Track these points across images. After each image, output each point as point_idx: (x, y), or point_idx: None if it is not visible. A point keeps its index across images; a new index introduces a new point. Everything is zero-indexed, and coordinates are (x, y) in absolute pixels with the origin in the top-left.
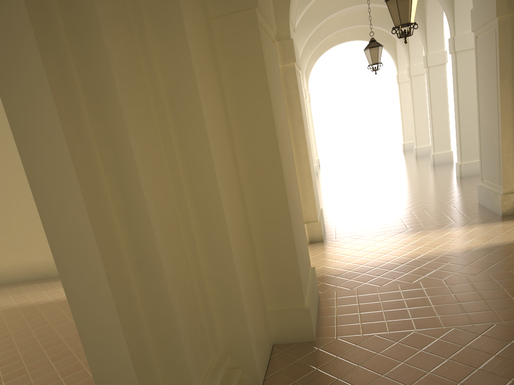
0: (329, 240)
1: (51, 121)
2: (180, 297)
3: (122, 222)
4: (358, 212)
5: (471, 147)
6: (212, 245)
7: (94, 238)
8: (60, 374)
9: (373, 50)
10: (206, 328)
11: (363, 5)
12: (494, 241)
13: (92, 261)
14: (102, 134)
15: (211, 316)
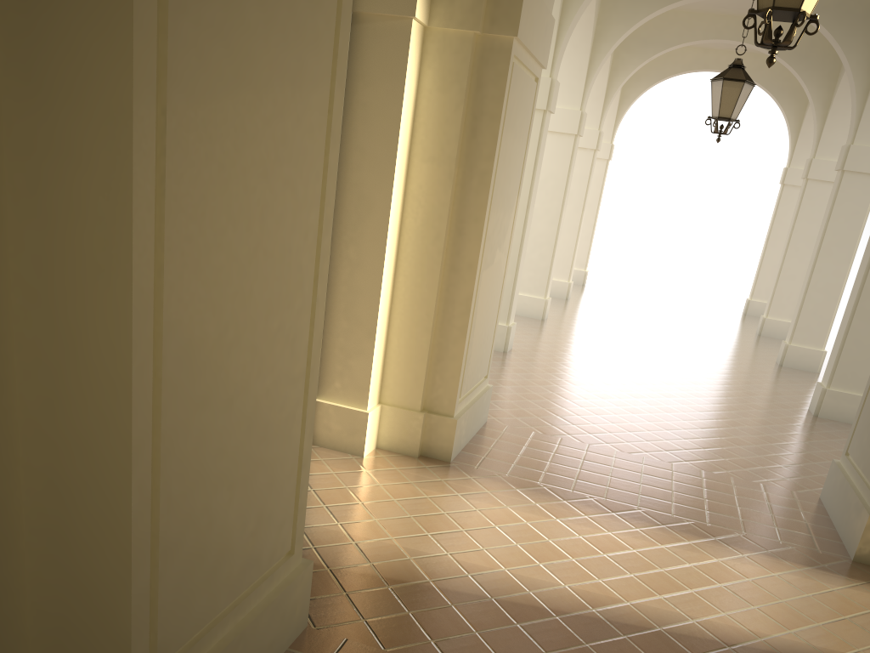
0: (460, 467)
1: None
2: None
3: None
4: (571, 418)
5: (860, 364)
6: None
7: None
8: None
9: (730, 86)
10: None
11: None
12: (803, 637)
13: None
14: None
15: None
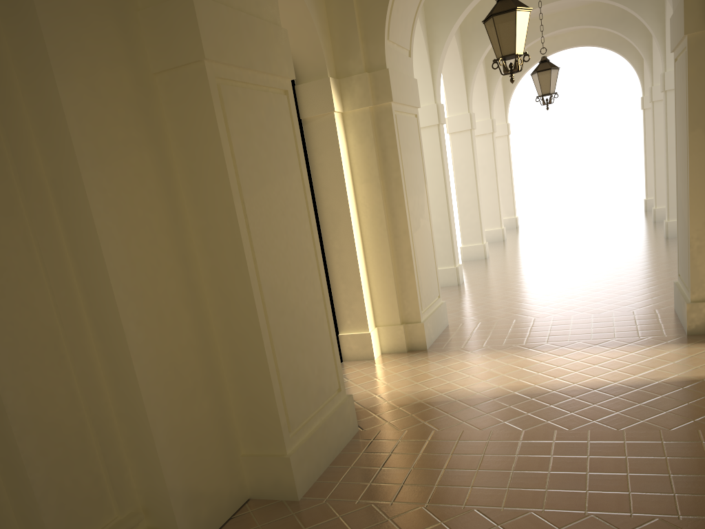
0: (433, 350)
1: None
2: (45, 439)
3: None
4: (505, 309)
5: None
6: (116, 372)
7: None
8: None
9: (542, 75)
10: (105, 477)
11: (570, 0)
12: (642, 376)
13: None
14: None
15: (118, 461)
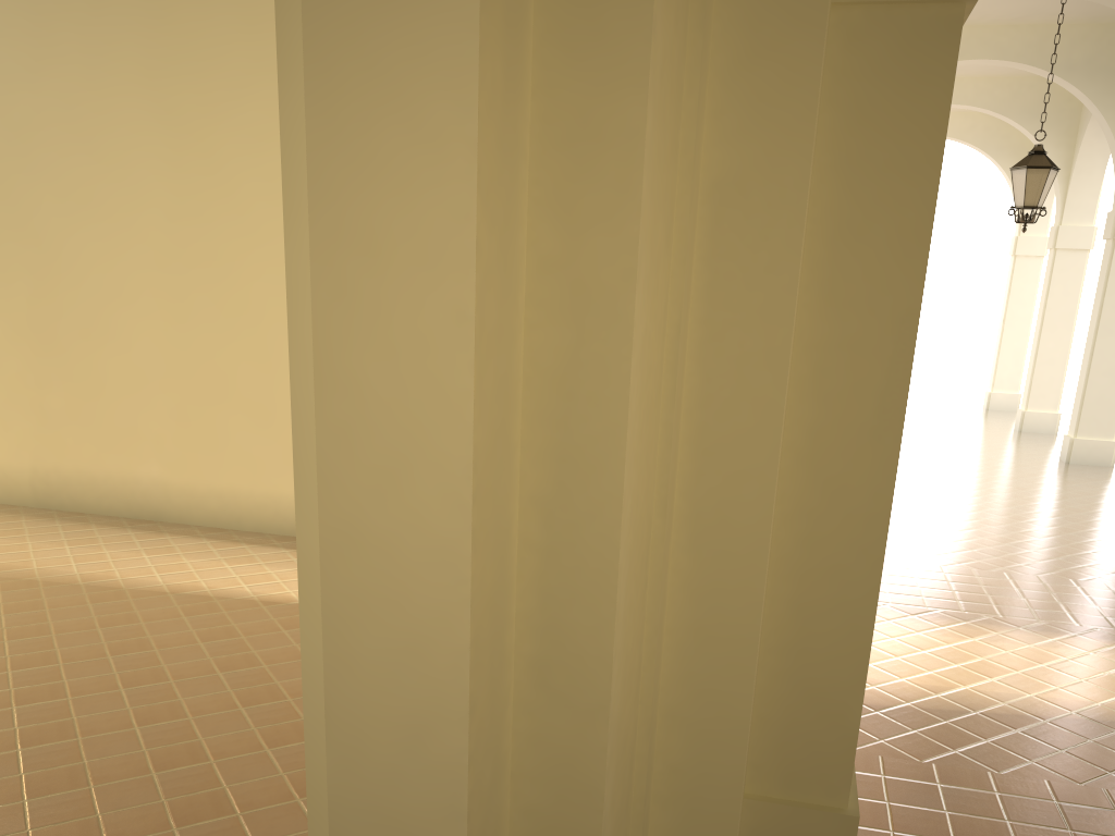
0: None
1: (447, 204)
2: (616, 773)
3: (531, 539)
4: (903, 542)
5: None
6: (706, 628)
7: (467, 589)
8: (174, 813)
9: (1034, 174)
10: None
11: (1002, 63)
12: None
13: (439, 653)
14: (552, 272)
15: (647, 814)
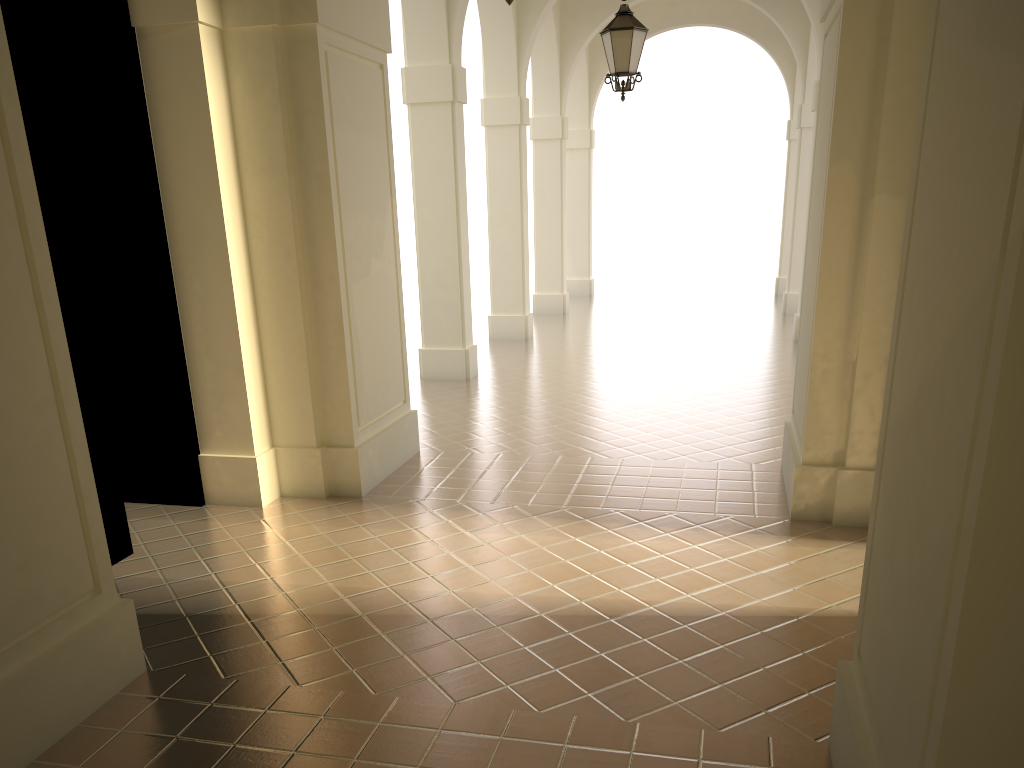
0: (372, 500)
1: None
2: None
3: None
4: (521, 433)
5: None
6: None
7: None
8: None
9: (619, 37)
10: None
11: None
12: (700, 597)
13: None
14: None
15: None
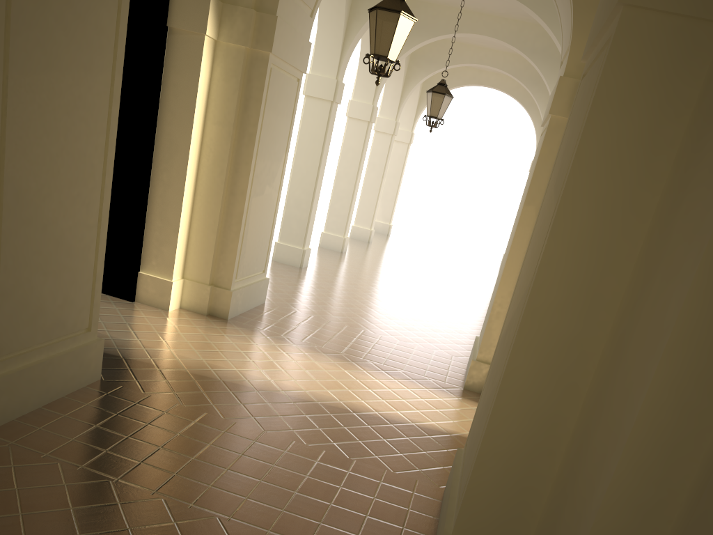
0: (233, 323)
1: None
2: None
3: None
4: (326, 307)
5: None
6: None
7: None
8: None
9: (436, 97)
10: None
11: (497, 41)
12: (403, 414)
13: None
14: None
15: None
